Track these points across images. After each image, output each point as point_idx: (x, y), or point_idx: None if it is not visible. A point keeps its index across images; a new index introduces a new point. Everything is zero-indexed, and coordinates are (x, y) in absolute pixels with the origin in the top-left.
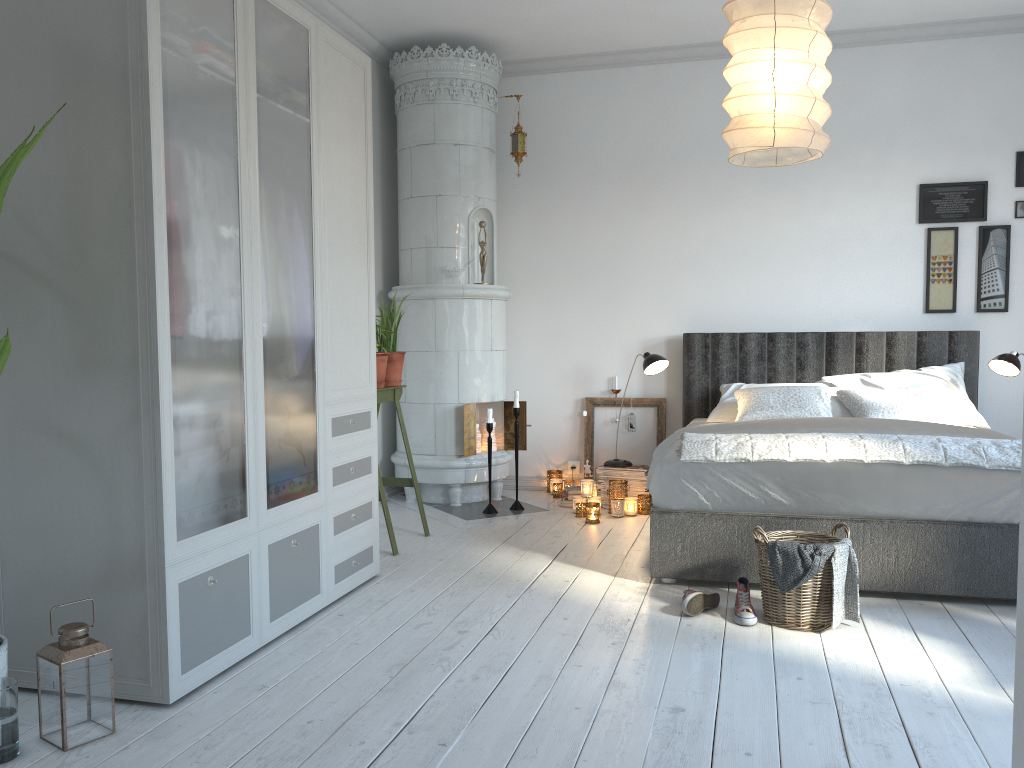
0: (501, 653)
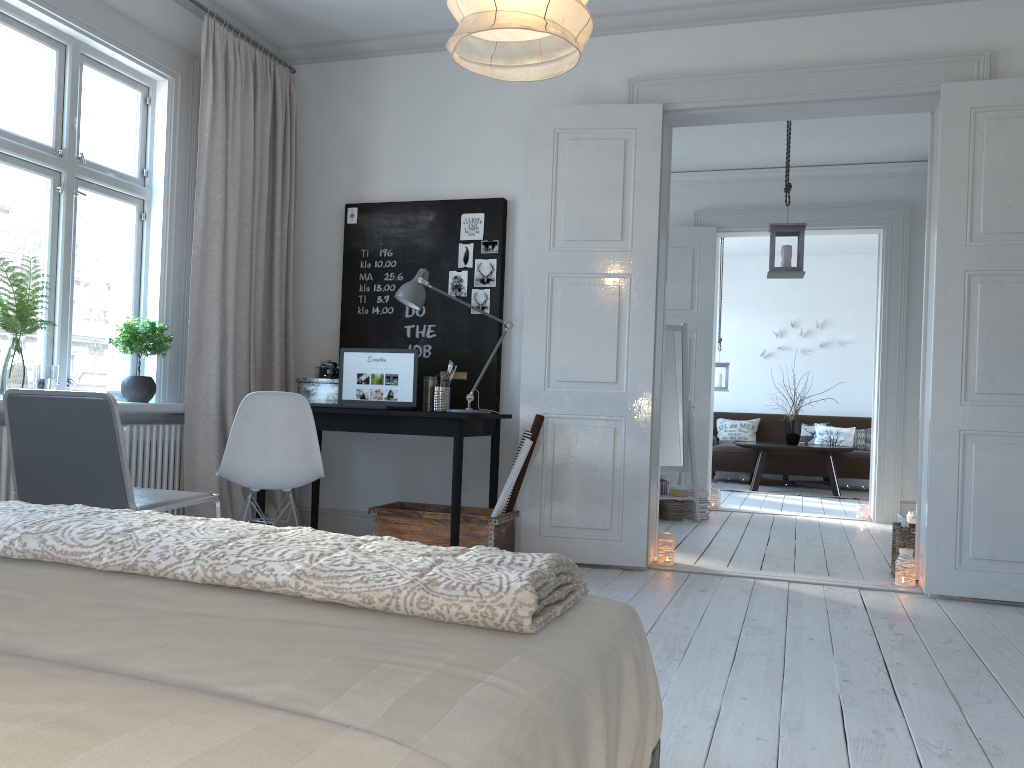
0: (875, 762)
